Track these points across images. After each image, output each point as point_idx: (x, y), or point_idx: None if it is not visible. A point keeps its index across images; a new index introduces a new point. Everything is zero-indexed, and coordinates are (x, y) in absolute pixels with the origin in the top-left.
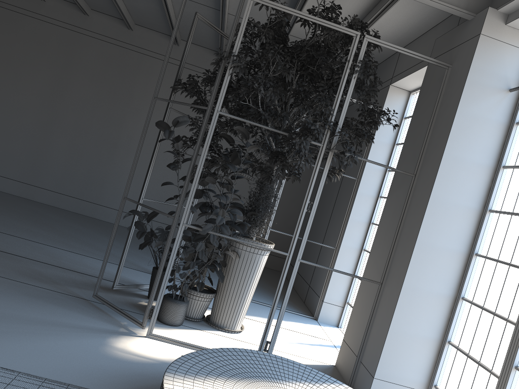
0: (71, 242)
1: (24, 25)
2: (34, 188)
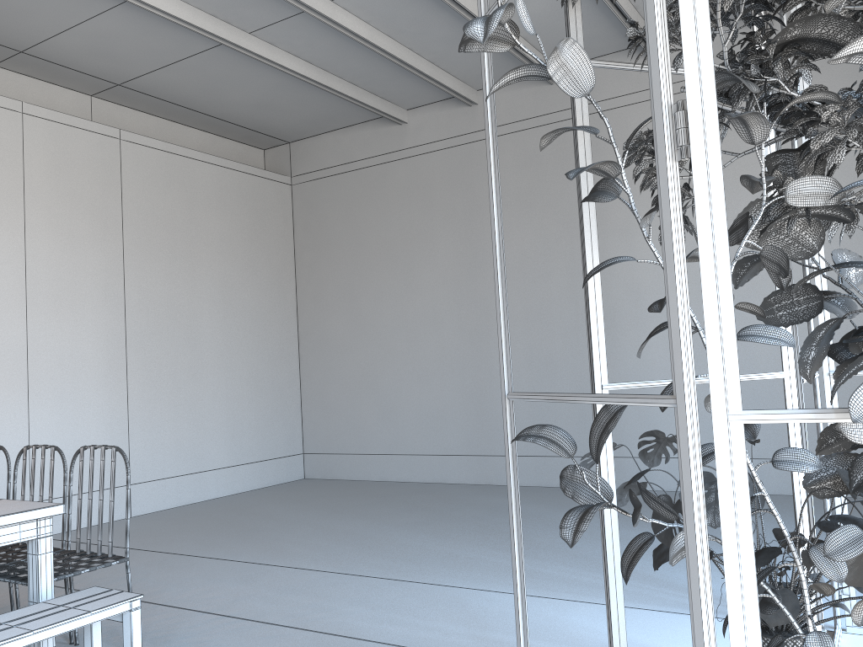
0: (545, 566)
1: (390, 180)
2: (494, 459)
